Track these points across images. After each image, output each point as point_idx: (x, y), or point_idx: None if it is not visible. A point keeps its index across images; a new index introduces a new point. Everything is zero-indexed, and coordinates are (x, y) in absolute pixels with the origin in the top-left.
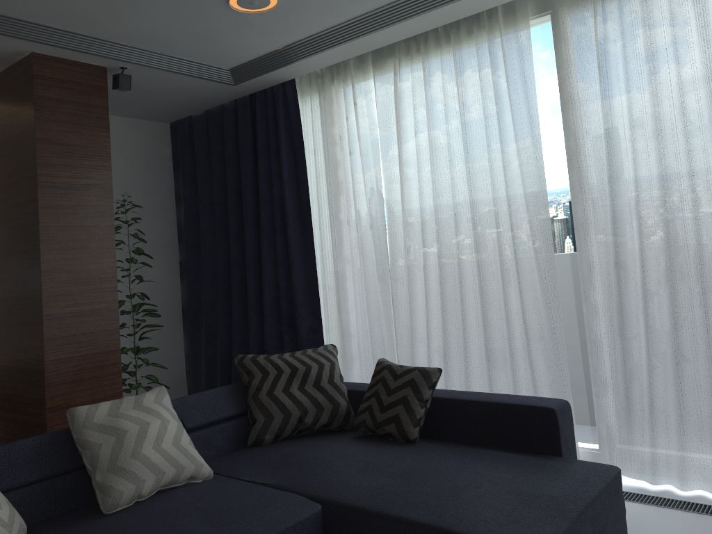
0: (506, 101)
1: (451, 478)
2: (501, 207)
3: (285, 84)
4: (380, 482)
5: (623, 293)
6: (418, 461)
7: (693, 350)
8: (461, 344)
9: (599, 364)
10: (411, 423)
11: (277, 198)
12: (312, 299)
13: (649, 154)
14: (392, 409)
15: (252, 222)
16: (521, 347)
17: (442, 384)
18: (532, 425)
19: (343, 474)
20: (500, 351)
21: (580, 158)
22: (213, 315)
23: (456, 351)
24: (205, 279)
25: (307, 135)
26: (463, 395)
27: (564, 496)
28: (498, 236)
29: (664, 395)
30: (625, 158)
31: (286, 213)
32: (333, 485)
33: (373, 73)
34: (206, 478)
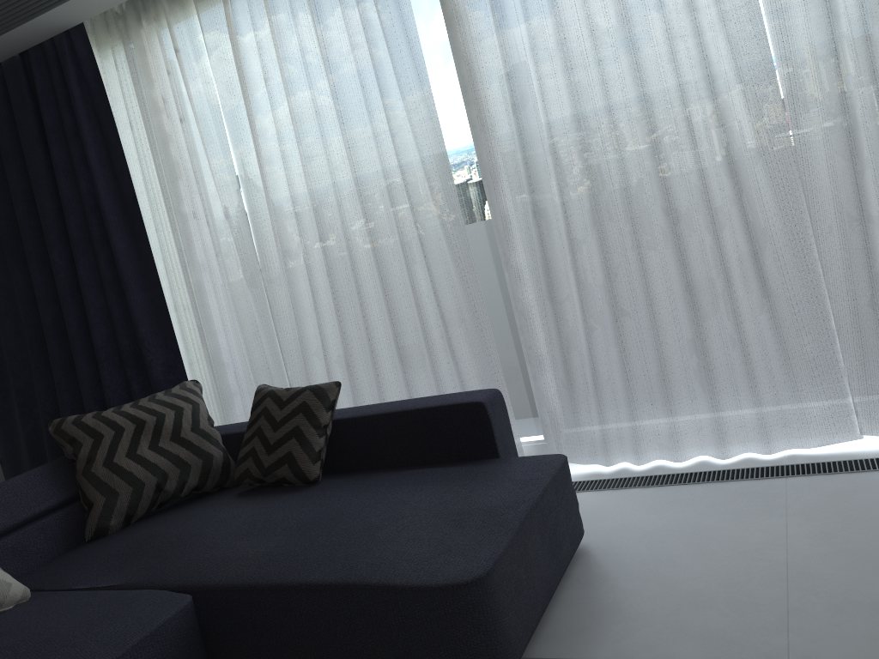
0: (377, 24)
1: (364, 517)
2: (390, 164)
3: (70, 33)
4: (271, 545)
5: (547, 247)
6: (322, 505)
7: (632, 301)
8: (366, 348)
9: (532, 339)
10: (309, 459)
11: (88, 197)
12: (162, 326)
13: (555, 71)
14: (282, 446)
15: (58, 235)
16: (439, 337)
17: (351, 403)
18: (459, 427)
19: (221, 546)
20: (415, 347)
21: (477, 86)
22: (24, 375)
23: (361, 358)
24: (3, 328)
25: (117, 103)
26: (372, 410)
27: (503, 505)
28: (391, 203)
29: (607, 361)
30: (529, 80)
31: (104, 215)
32: (207, 565)
33: (194, 4)
34: (20, 600)
